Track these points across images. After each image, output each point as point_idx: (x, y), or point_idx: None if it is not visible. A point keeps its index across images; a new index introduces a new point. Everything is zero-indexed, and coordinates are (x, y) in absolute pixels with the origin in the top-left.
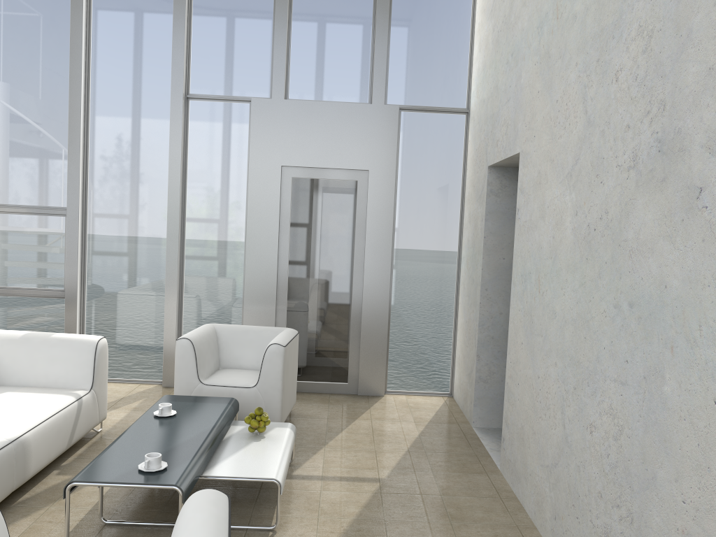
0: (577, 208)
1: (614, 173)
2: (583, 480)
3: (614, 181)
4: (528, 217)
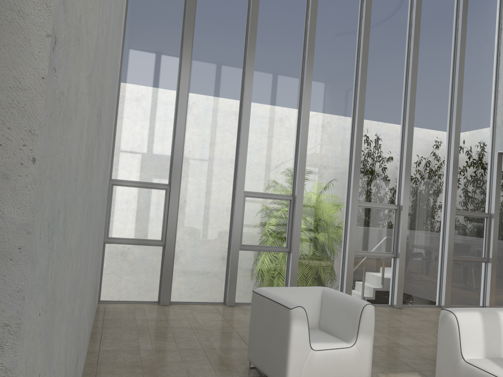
0: (88, 124)
1: (96, 112)
2: (69, 376)
3: (95, 118)
4: (65, 89)
